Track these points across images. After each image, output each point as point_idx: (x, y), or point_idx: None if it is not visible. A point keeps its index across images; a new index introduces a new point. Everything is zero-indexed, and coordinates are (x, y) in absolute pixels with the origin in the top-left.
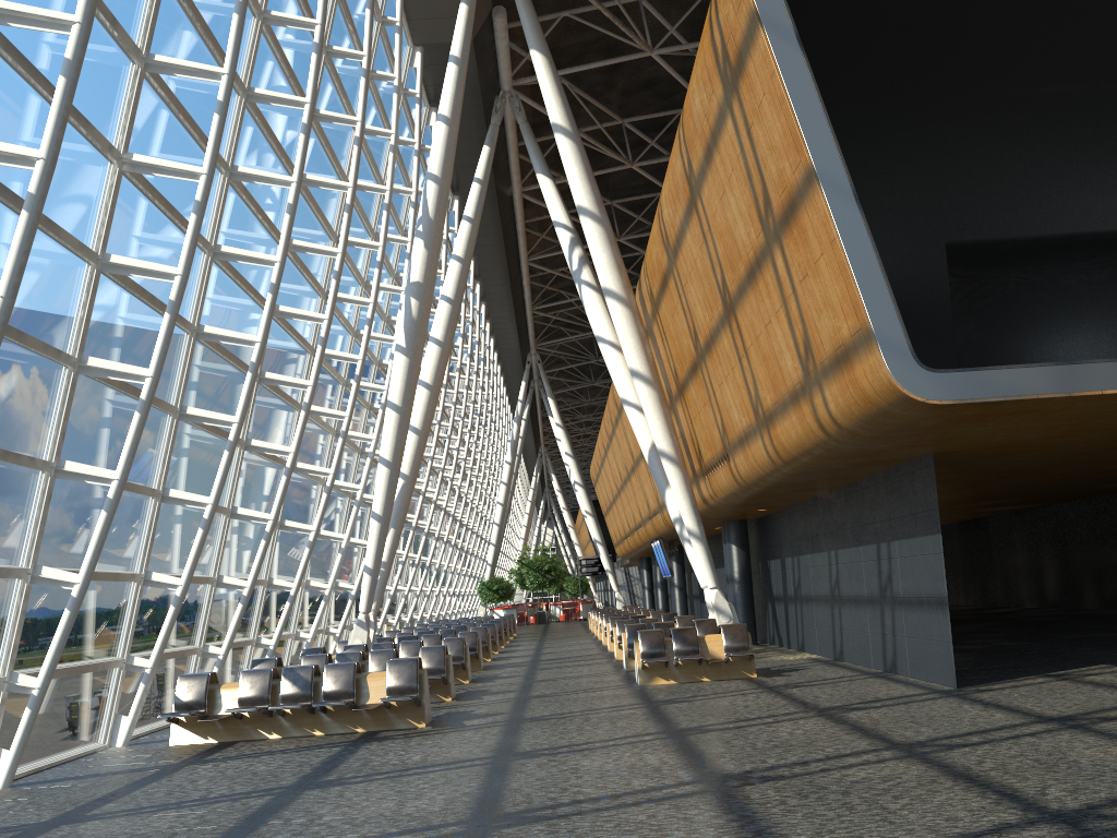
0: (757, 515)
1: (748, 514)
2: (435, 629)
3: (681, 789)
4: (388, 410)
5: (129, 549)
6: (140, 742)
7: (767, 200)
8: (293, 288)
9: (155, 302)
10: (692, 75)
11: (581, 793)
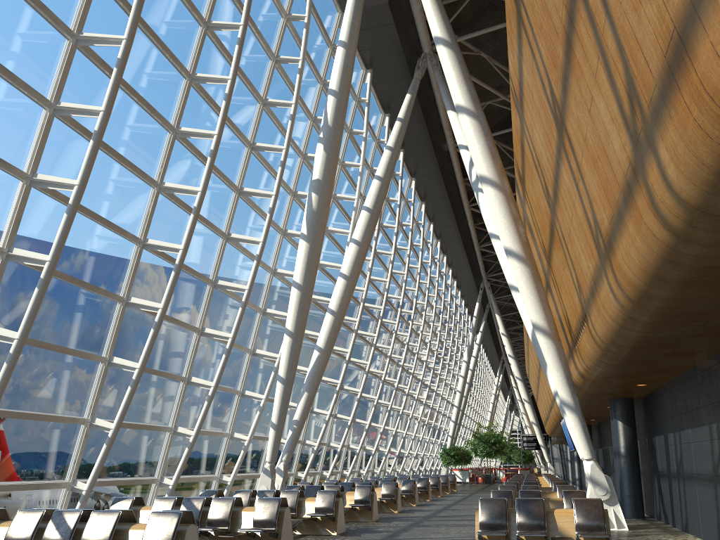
0: (641, 392)
1: (630, 390)
2: (366, 481)
3: None
4: (292, 288)
5: None
6: None
7: None
8: (194, 176)
9: None
10: None
11: None
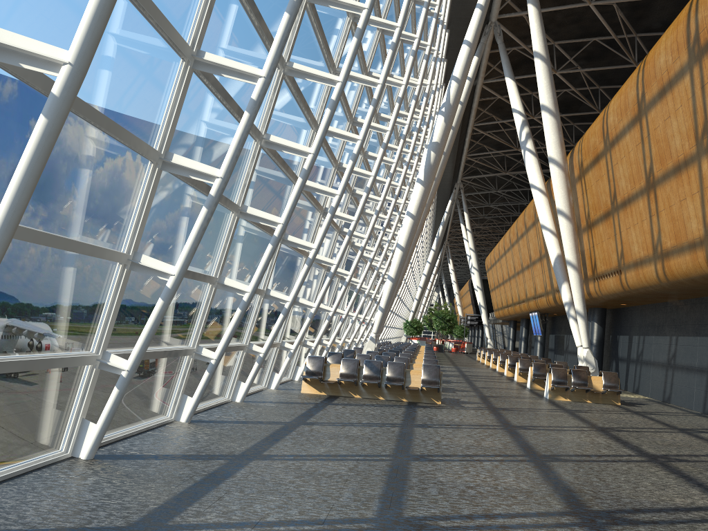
0: (616, 307)
1: (612, 305)
2: (398, 347)
3: (633, 458)
4: (407, 217)
5: (292, 284)
6: (281, 388)
7: (705, 128)
8: (372, 141)
9: (329, 150)
10: (659, 43)
11: (576, 451)
